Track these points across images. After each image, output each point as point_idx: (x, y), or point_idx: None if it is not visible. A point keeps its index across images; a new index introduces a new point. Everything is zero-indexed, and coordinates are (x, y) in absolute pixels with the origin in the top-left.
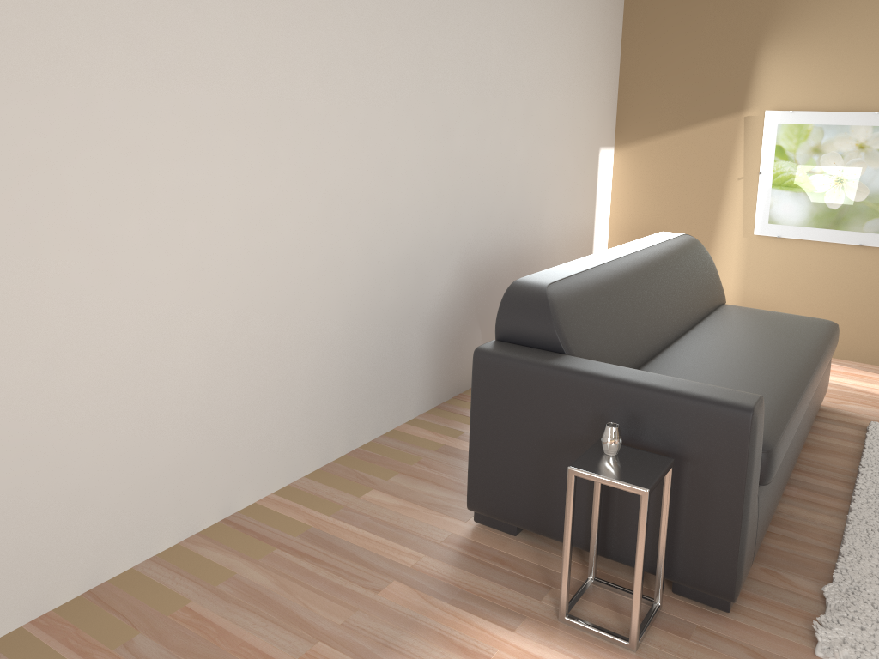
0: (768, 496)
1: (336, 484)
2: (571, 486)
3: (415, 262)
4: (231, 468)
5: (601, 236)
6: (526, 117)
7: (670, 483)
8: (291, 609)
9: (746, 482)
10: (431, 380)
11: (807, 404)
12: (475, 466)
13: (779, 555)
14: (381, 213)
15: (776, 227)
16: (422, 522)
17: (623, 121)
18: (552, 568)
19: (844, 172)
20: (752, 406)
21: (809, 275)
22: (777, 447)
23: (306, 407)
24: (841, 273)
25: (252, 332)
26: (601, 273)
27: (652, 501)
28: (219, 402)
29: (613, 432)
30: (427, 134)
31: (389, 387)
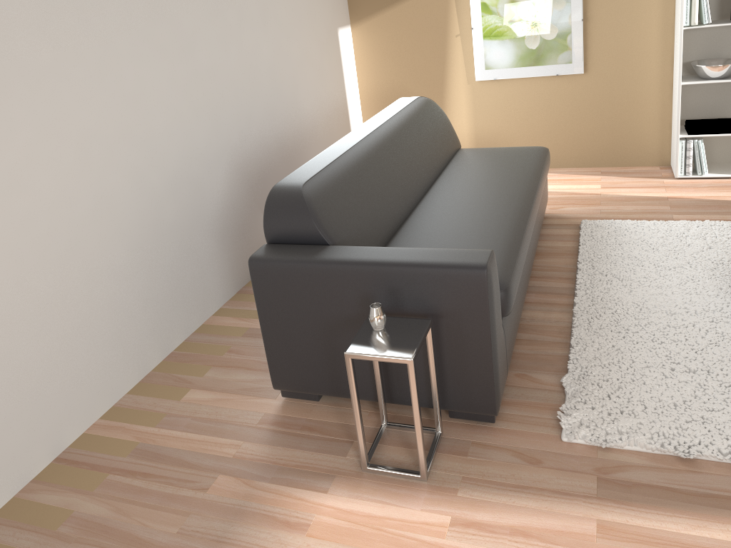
0: (512, 319)
1: (157, 393)
2: (350, 368)
3: (187, 177)
4: (50, 414)
5: (354, 104)
6: (264, 17)
7: (432, 340)
8: (130, 532)
9: (490, 325)
10: (228, 272)
11: (532, 230)
12: (272, 354)
13: (527, 358)
14: (141, 142)
15: (492, 72)
16: (238, 409)
17: (354, 0)
18: (352, 422)
19: (537, 17)
20: (485, 264)
21: (522, 106)
22: (511, 283)
23: (112, 335)
24: (546, 100)
25: (36, 290)
26: (350, 157)
27: (421, 354)
28: (19, 363)
29: (377, 311)
30: (170, 57)
31: (189, 291)
